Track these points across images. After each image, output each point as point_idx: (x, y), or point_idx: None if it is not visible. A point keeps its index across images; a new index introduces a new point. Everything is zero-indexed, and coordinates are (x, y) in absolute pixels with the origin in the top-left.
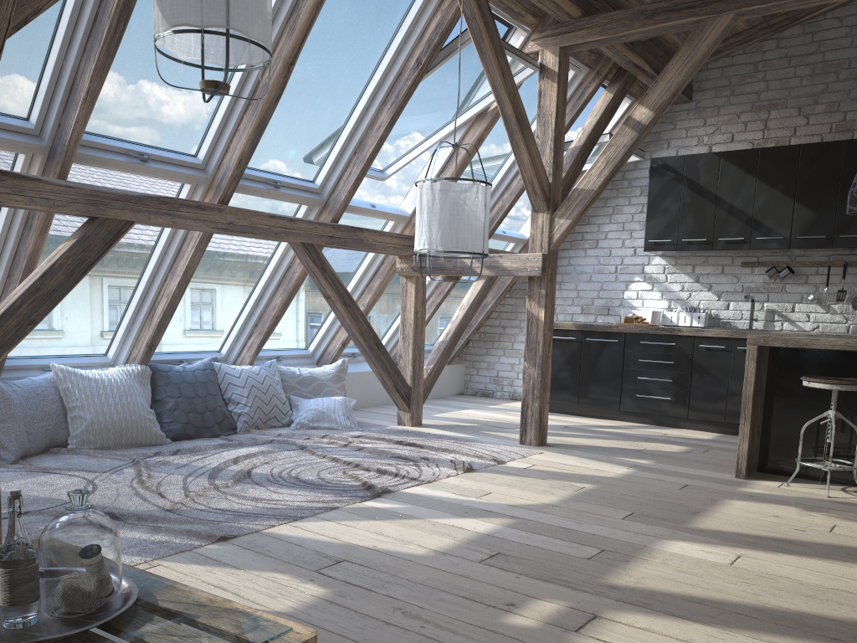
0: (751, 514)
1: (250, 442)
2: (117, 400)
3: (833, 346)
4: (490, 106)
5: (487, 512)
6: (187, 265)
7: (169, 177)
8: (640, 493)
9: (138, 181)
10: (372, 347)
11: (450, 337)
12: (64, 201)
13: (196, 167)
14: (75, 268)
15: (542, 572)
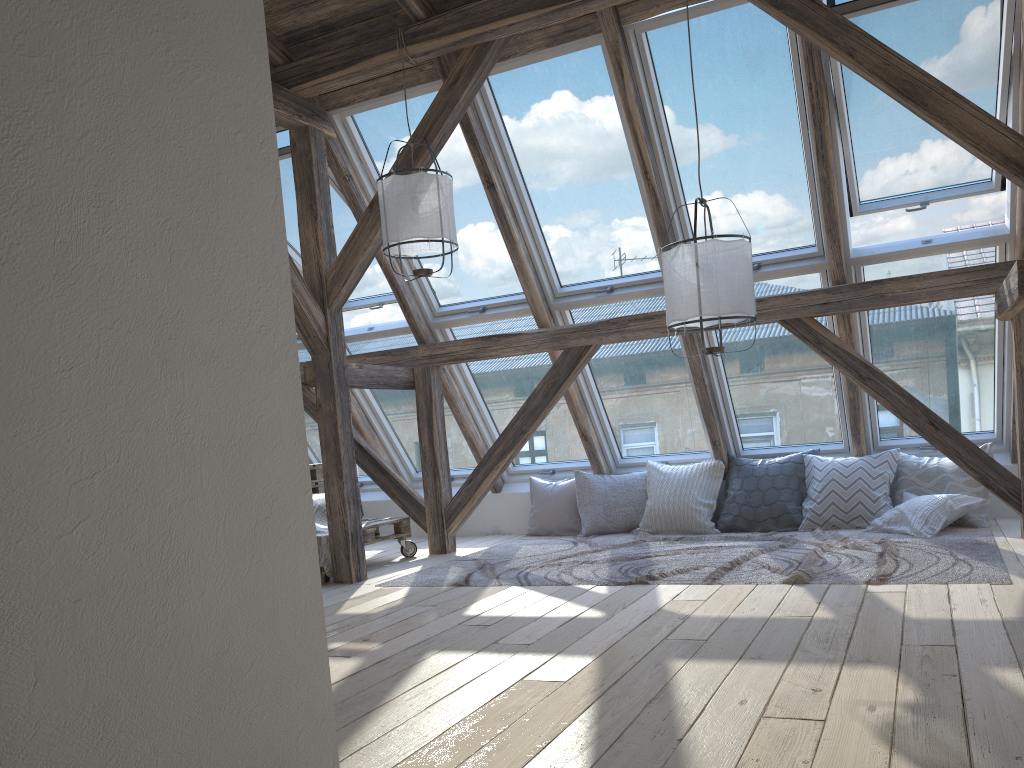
0: (800, 679)
1: (759, 537)
2: (671, 491)
3: None
4: (1021, 44)
5: (617, 608)
6: (690, 366)
7: (634, 298)
8: (825, 633)
9: (628, 305)
10: (921, 427)
11: None
12: (537, 343)
13: (660, 280)
14: (549, 390)
15: (445, 638)
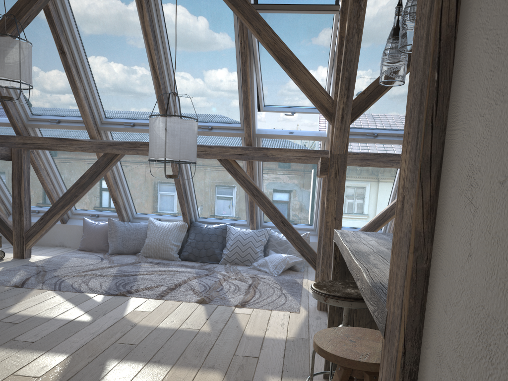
0: (173, 380)
1: (197, 267)
2: (159, 236)
3: (340, 247)
4: None
5: (100, 314)
6: (173, 173)
7: (145, 132)
8: (200, 344)
9: (143, 135)
10: (277, 223)
11: (368, 224)
12: (88, 147)
13: None
14: (93, 174)
15: None
